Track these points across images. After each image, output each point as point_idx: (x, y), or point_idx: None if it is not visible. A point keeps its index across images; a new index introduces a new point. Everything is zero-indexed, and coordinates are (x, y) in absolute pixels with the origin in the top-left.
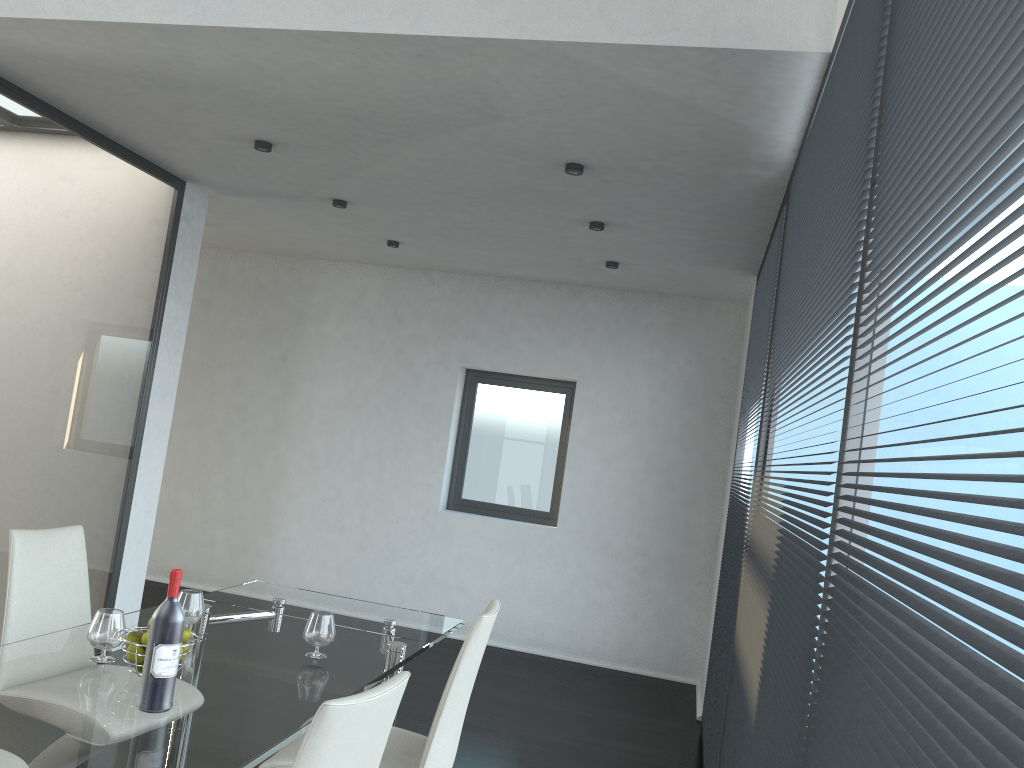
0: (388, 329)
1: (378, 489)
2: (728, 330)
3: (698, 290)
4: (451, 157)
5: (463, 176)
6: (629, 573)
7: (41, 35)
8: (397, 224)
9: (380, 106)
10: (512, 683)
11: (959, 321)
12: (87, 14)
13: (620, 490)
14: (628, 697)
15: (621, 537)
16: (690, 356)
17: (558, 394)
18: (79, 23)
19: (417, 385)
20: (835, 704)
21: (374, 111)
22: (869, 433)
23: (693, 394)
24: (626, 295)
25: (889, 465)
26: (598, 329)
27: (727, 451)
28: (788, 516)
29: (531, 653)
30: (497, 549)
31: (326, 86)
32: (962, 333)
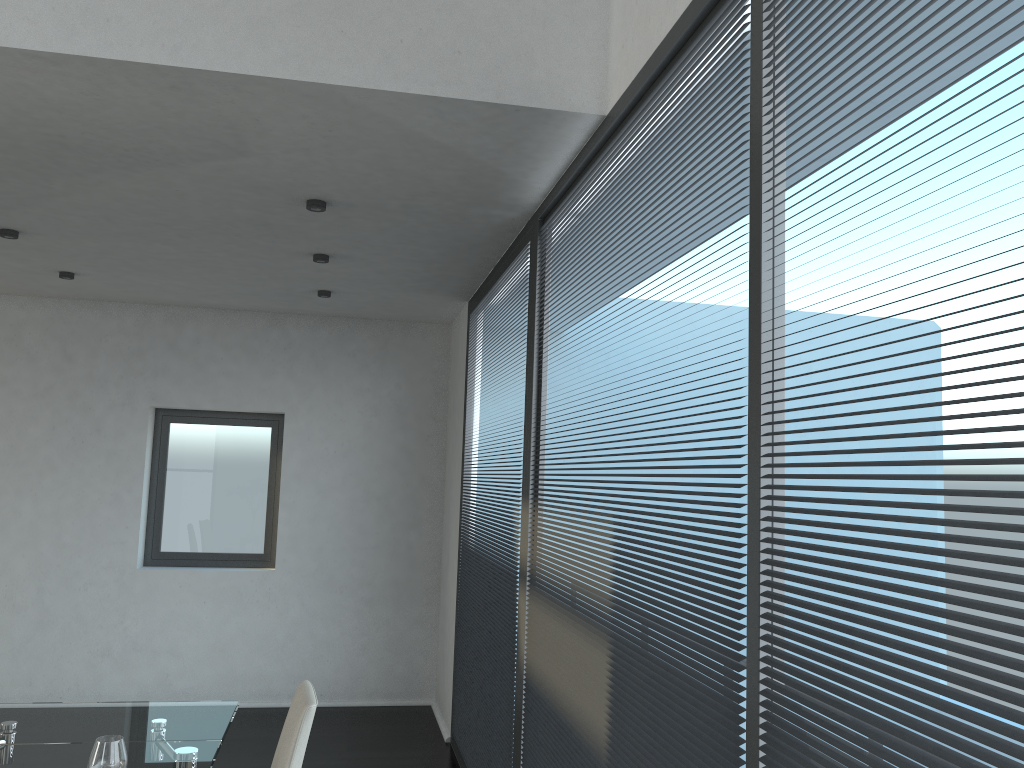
0: (56, 370)
1: (58, 555)
2: (434, 352)
3: (405, 315)
4: (174, 189)
5: (182, 208)
6: (356, 605)
7: None
8: (79, 255)
9: (102, 135)
10: (251, 746)
11: (1001, 438)
12: None
13: (340, 521)
14: (373, 733)
15: (344, 569)
16: (400, 380)
17: (263, 428)
18: None
19: (99, 431)
20: (823, 765)
21: (92, 139)
22: (816, 509)
23: (406, 417)
24: (330, 321)
25: (874, 547)
26: (304, 358)
27: (443, 470)
28: (628, 560)
29: (258, 707)
30: (210, 602)
31: (36, 110)
32: (1011, 451)
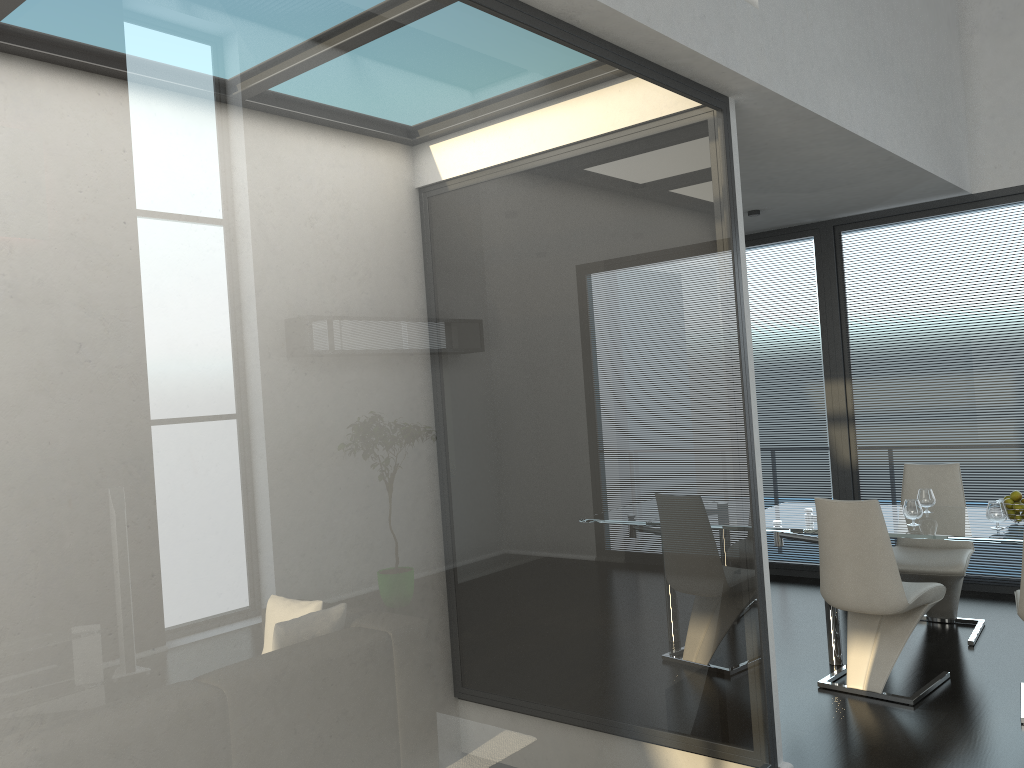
0: None
1: None
2: None
3: None
4: None
5: None
6: None
7: (792, 123)
8: None
9: (789, 180)
10: None
11: None
12: (844, 123)
13: None
14: None
15: None
16: None
17: None
18: (835, 127)
19: None
20: None
21: (777, 181)
22: None
23: None
24: None
25: None
26: None
27: None
28: None
29: None
30: None
31: (807, 170)
32: None
